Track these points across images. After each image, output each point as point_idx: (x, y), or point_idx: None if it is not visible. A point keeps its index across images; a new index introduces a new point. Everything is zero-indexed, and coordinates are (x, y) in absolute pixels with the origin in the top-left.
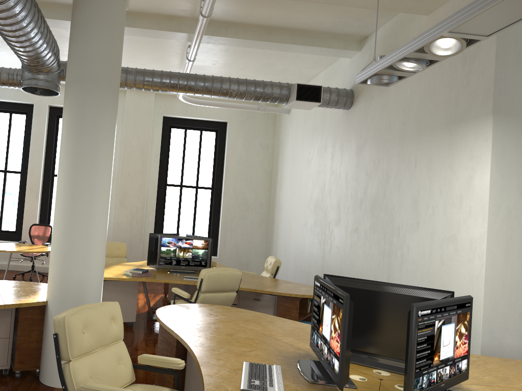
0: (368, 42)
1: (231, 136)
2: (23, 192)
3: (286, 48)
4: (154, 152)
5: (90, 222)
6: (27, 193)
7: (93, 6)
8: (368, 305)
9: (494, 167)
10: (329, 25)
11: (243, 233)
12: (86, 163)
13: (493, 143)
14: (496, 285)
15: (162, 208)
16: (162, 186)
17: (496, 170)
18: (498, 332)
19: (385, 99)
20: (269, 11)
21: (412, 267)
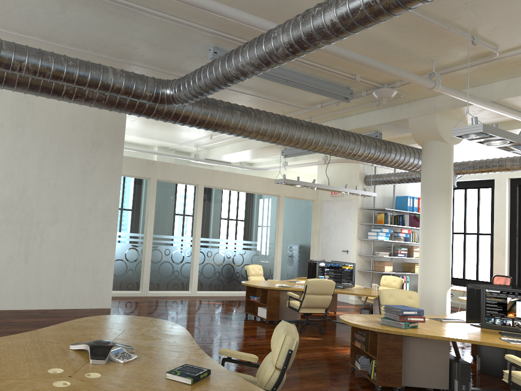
0: None
1: None
2: (492, 250)
3: None
4: None
5: (433, 261)
6: (494, 250)
7: (427, 152)
8: None
9: None
10: None
11: None
12: (429, 231)
13: None
14: None
15: None
16: None
17: None
18: None
19: None
20: None
21: None
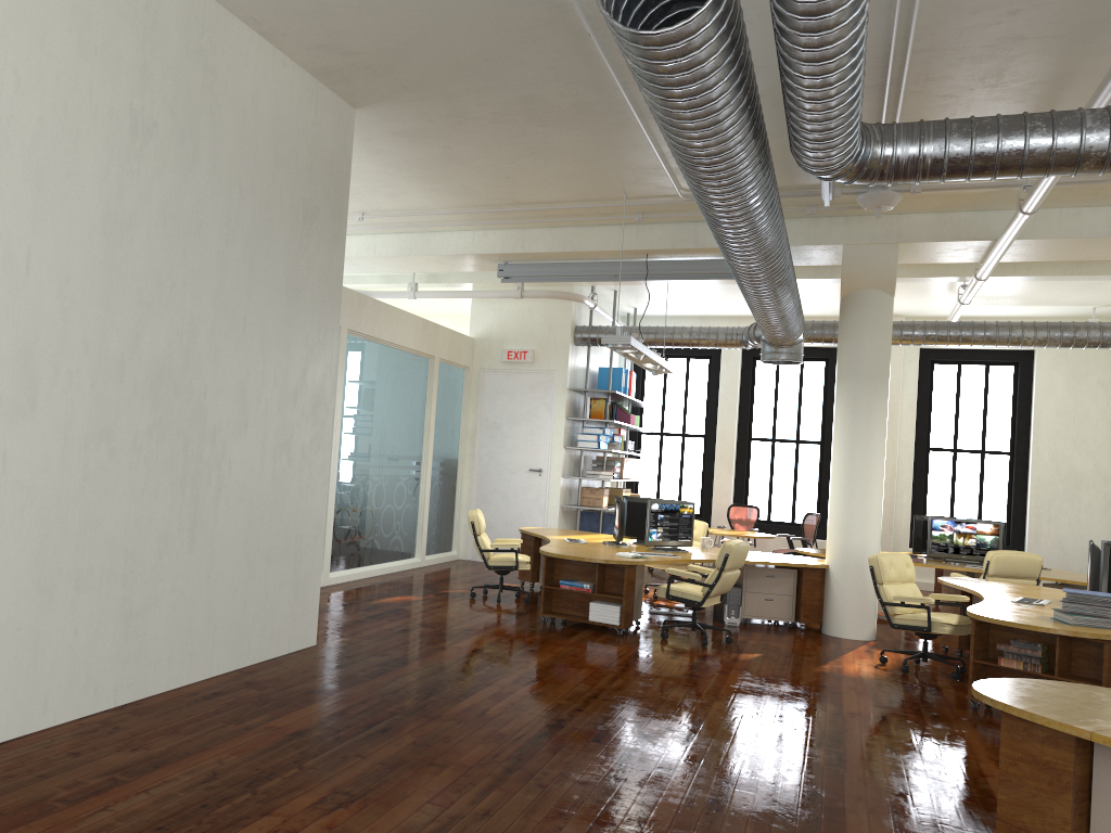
0: None
1: (1042, 371)
2: (709, 462)
3: (1109, 277)
4: (907, 403)
5: (868, 497)
6: (717, 463)
7: (863, 310)
8: None
9: None
10: None
11: (1072, 523)
12: (862, 446)
13: None
14: None
15: (923, 484)
16: (921, 451)
17: None
18: None
19: None
20: None
21: None
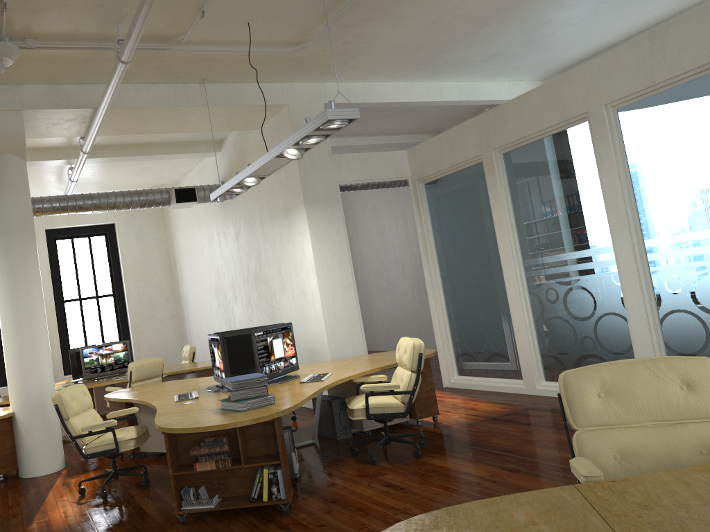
0: (224, 144)
1: (122, 236)
2: None
3: (158, 157)
4: (44, 270)
5: (38, 341)
6: None
7: (3, 173)
8: (242, 344)
9: (313, 239)
10: (190, 137)
11: (156, 333)
12: (24, 295)
13: (308, 223)
14: (331, 317)
15: (65, 327)
16: (60, 304)
17: (315, 241)
18: (339, 348)
19: (245, 192)
20: (138, 134)
21: (287, 320)
